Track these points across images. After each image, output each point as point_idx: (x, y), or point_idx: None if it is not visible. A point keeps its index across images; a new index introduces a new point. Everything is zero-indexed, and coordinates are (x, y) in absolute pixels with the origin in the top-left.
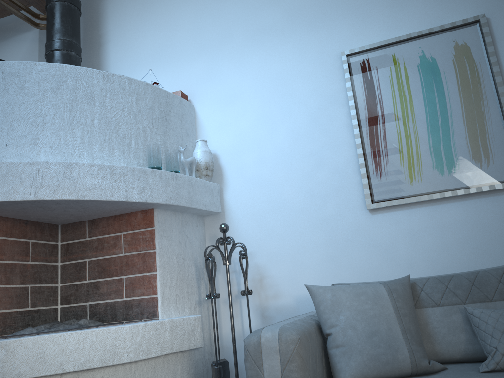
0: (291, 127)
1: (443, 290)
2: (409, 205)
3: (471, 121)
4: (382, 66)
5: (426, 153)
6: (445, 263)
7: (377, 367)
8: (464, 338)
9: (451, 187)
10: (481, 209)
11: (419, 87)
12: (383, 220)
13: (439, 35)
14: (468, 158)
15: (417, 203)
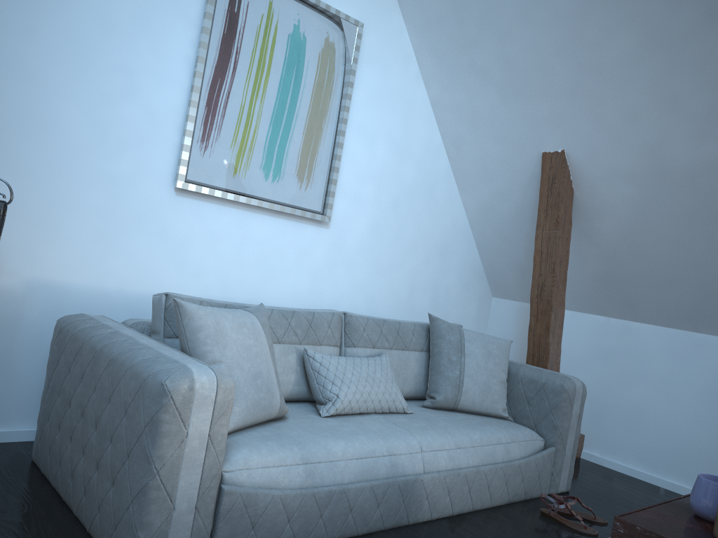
0: (105, 7)
1: (286, 326)
2: (221, 201)
3: (313, 134)
4: (257, 7)
5: (263, 148)
6: (233, 280)
7: (256, 414)
8: (294, 379)
9: (271, 198)
10: (284, 232)
11: (284, 63)
12: (188, 207)
13: (322, 15)
14: (296, 173)
15: (231, 201)
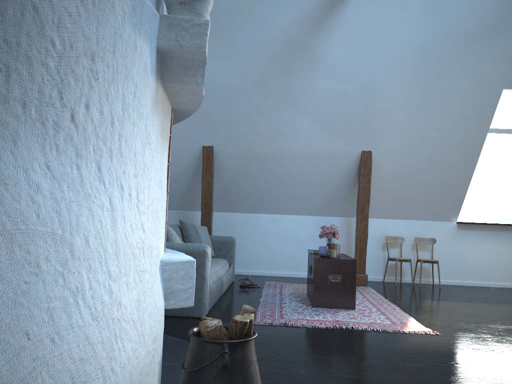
0: None
1: None
2: None
3: None
4: None
5: None
6: None
7: None
8: None
9: None
10: None
11: None
12: None
13: None
14: None
15: None
